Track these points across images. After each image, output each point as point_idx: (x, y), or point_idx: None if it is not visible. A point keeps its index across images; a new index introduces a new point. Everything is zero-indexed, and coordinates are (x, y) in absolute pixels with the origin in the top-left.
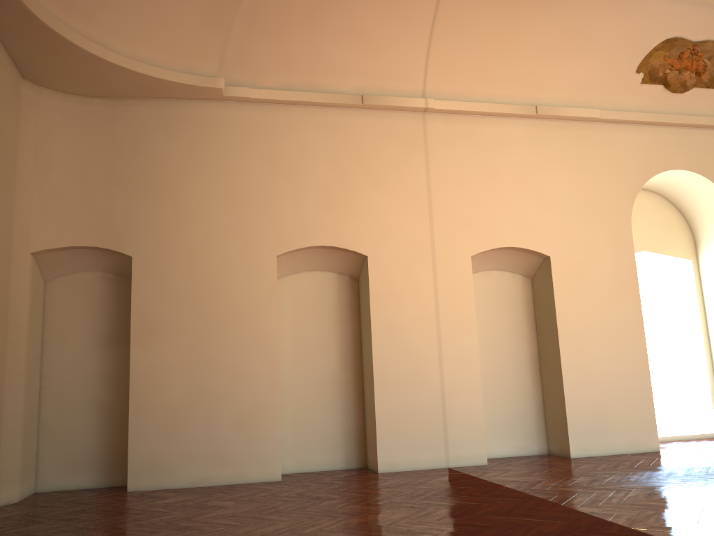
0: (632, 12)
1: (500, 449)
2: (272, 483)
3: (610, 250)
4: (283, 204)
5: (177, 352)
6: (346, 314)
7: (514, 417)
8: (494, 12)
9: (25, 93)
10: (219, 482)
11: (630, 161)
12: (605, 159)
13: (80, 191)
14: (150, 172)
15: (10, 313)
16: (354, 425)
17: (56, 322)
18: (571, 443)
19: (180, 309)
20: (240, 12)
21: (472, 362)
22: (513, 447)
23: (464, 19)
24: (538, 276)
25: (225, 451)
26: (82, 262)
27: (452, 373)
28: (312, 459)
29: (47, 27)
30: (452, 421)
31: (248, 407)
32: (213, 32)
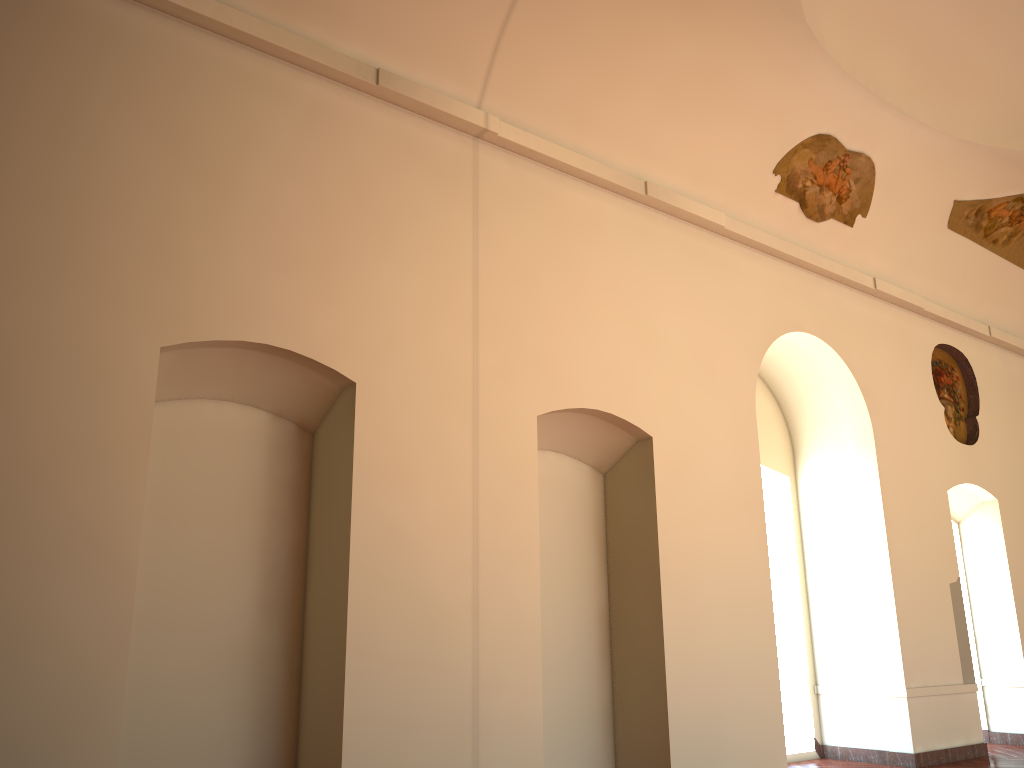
0: (794, 76)
1: None
2: None
3: (730, 440)
4: (190, 238)
5: None
6: (282, 502)
7: (567, 730)
8: None
9: None
10: None
11: (755, 306)
12: (725, 294)
13: None
14: None
15: None
16: (274, 751)
17: None
18: None
19: None
20: None
21: (529, 620)
22: None
23: None
24: (621, 471)
25: None
26: None
27: (495, 641)
28: None
29: None
30: (488, 741)
31: (38, 714)
32: None
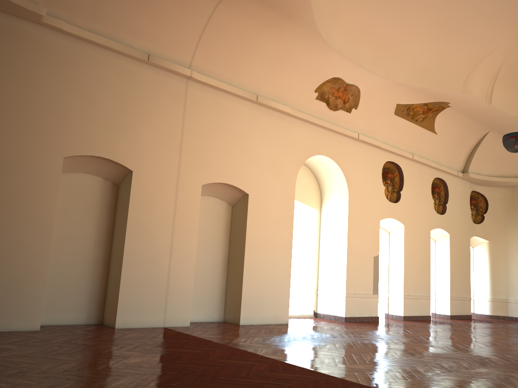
0: (322, 56)
1: (195, 316)
2: (33, 332)
3: (282, 196)
4: (75, 119)
5: None
6: (105, 210)
7: (207, 296)
8: (247, 27)
9: None
10: None
11: (301, 144)
12: (288, 140)
13: None
14: None
15: None
16: (98, 292)
17: None
18: (241, 315)
19: None
20: None
21: (191, 256)
22: (203, 315)
23: (228, 25)
24: (238, 205)
25: None
26: None
27: (177, 262)
28: (61, 315)
29: None
30: (171, 295)
31: (21, 272)
32: None
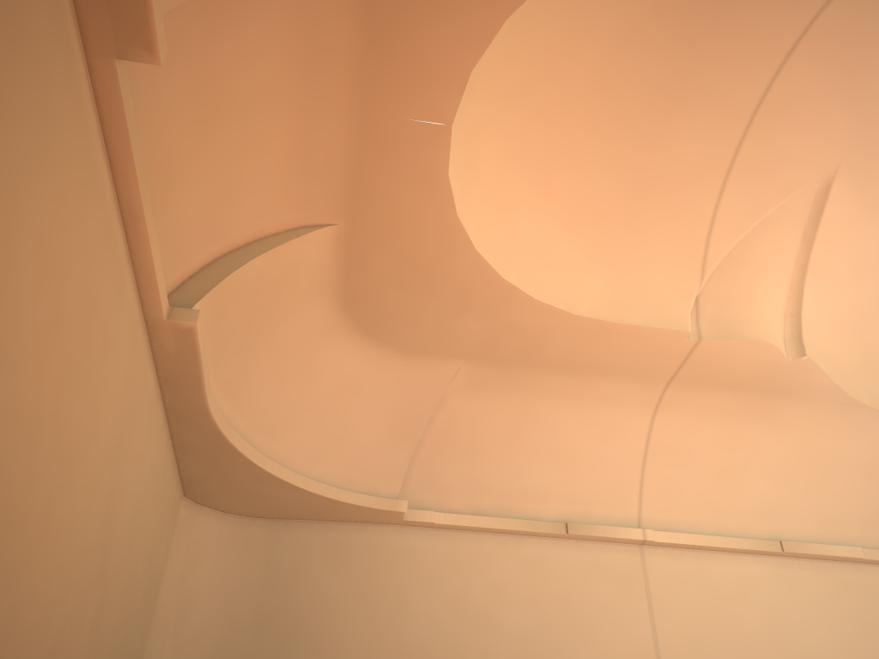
0: None
1: None
2: None
3: None
4: None
5: None
6: None
7: None
8: (717, 432)
9: (182, 513)
10: None
11: None
12: None
13: (221, 634)
14: (309, 611)
15: None
16: None
17: None
18: None
19: None
20: (430, 427)
21: None
22: None
23: (682, 438)
24: None
25: None
26: None
27: None
28: None
29: (231, 446)
30: None
31: None
32: (400, 449)
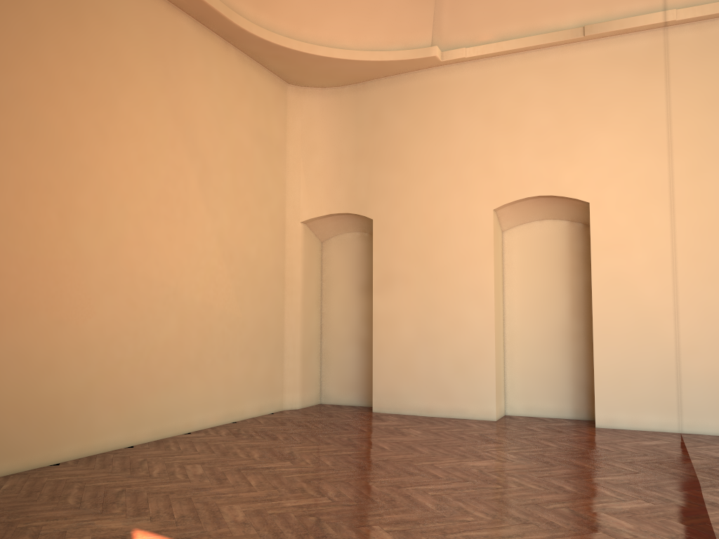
0: None
1: None
2: (483, 422)
3: None
4: (500, 158)
5: (407, 300)
6: (578, 263)
7: None
8: None
9: (291, 96)
10: (441, 414)
11: None
12: None
13: (335, 168)
14: (385, 143)
15: (287, 269)
16: (585, 376)
17: (330, 274)
18: None
19: (409, 263)
20: None
21: None
22: None
23: None
24: None
25: (446, 388)
26: (344, 225)
27: (691, 330)
28: (539, 405)
29: (279, 46)
30: (688, 383)
31: (466, 352)
32: (423, 4)
